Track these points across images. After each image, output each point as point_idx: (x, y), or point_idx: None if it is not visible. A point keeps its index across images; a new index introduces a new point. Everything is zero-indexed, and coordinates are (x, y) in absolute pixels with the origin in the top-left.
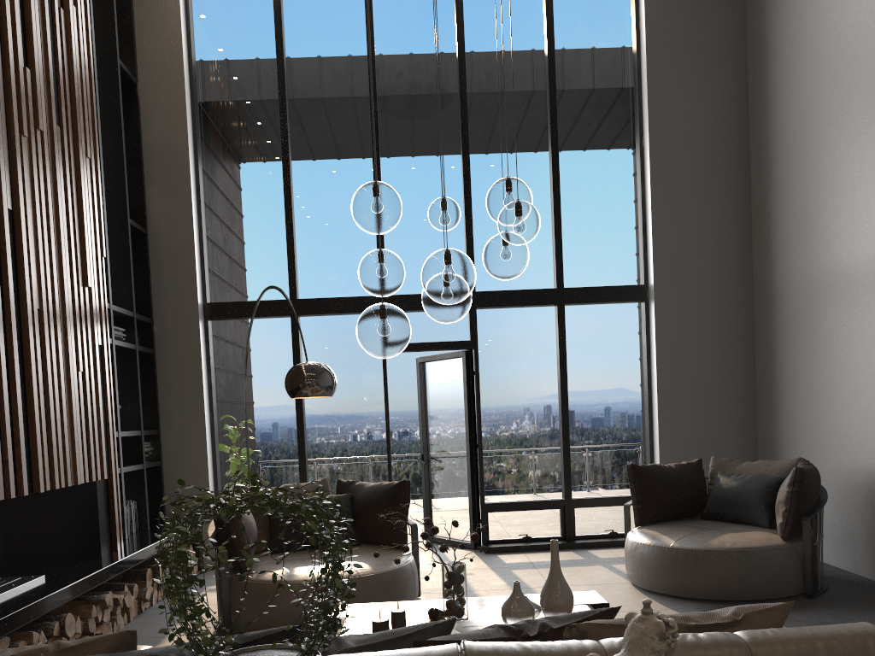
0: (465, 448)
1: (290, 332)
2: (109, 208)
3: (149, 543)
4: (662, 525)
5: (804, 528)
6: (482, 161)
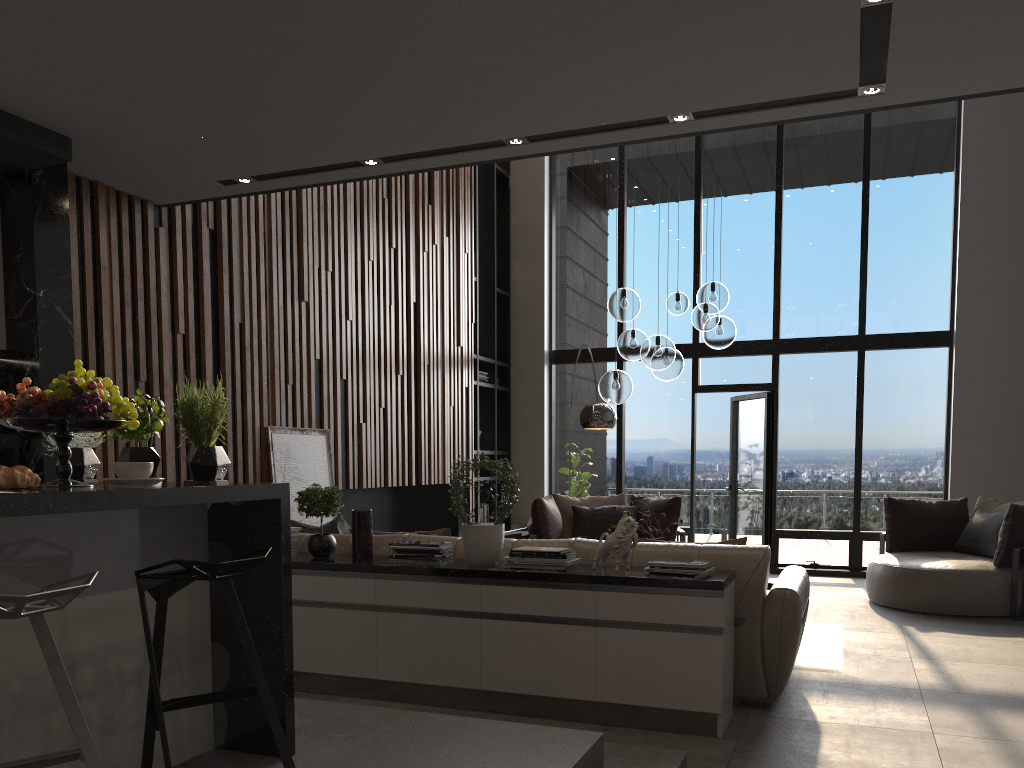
0: (763, 479)
1: None
2: (482, 280)
3: None
4: (907, 552)
5: (1013, 557)
6: (795, 219)
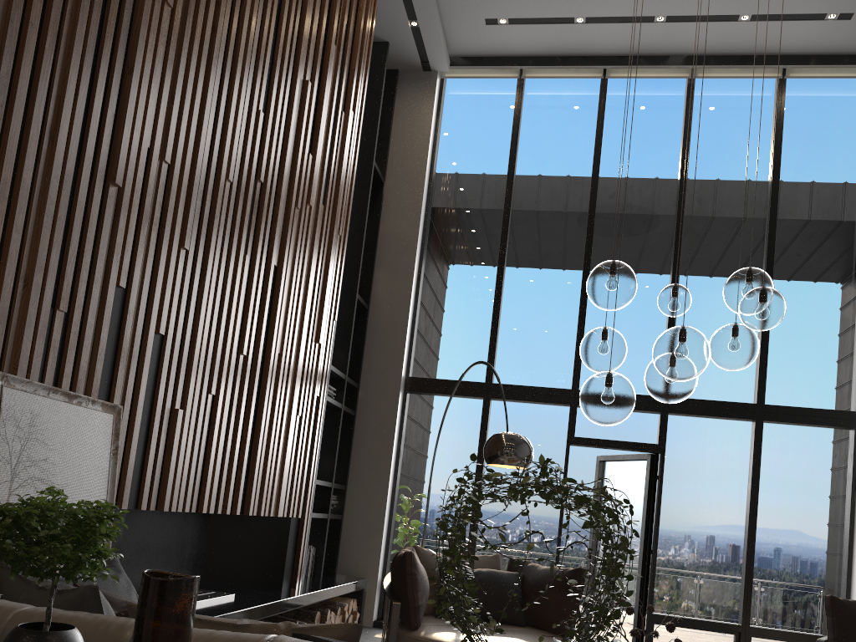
0: (637, 552)
1: (479, 413)
2: (342, 283)
3: (323, 587)
4: None
5: None
6: (691, 273)
